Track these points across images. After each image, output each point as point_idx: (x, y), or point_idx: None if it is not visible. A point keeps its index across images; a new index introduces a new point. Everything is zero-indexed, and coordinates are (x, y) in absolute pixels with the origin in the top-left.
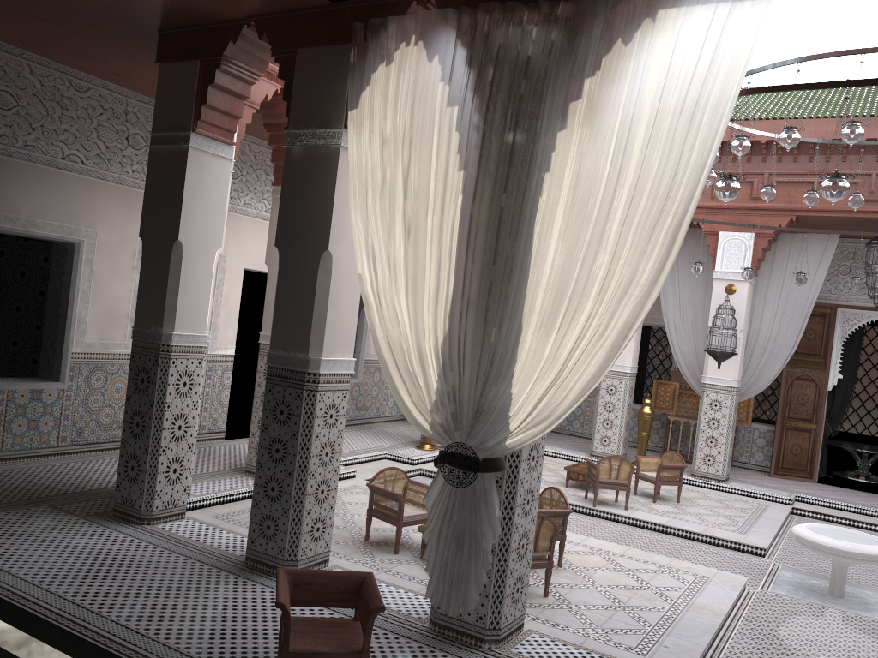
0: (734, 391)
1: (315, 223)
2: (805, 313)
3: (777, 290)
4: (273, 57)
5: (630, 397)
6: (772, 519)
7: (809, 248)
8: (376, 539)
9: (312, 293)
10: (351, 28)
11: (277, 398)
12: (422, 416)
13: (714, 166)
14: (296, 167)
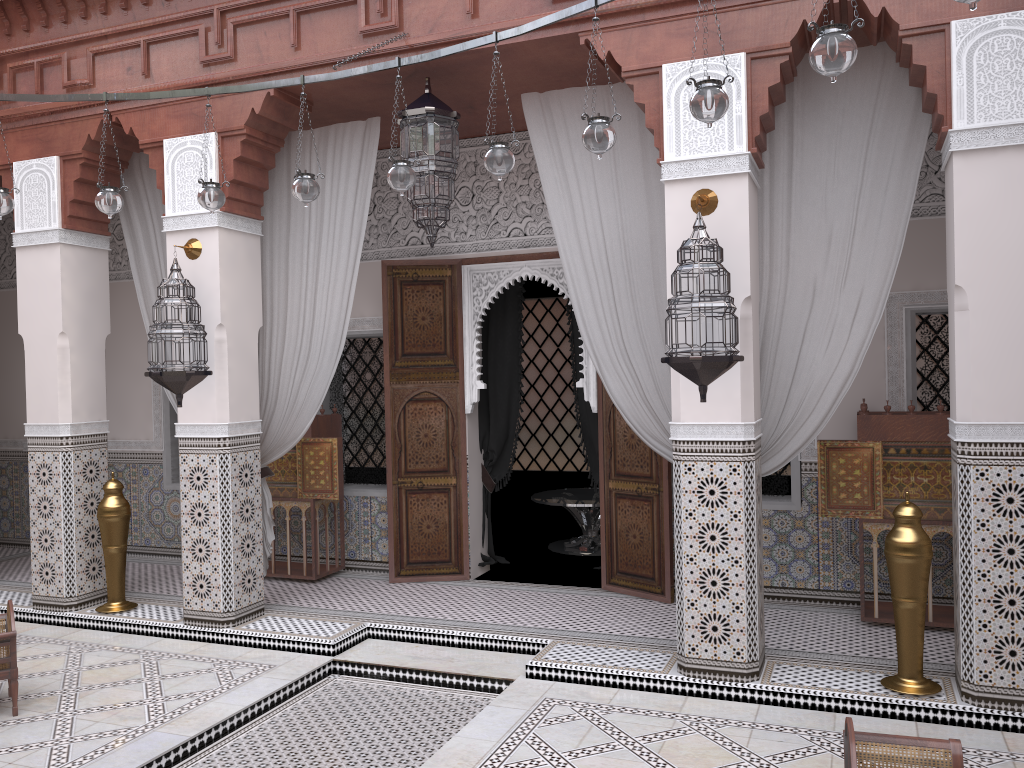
0: (226, 445)
1: None
2: (350, 276)
3: (303, 242)
4: None
5: (91, 481)
6: (196, 722)
7: (340, 153)
8: None
9: None
10: None
11: None
12: None
13: (141, 15)
14: None
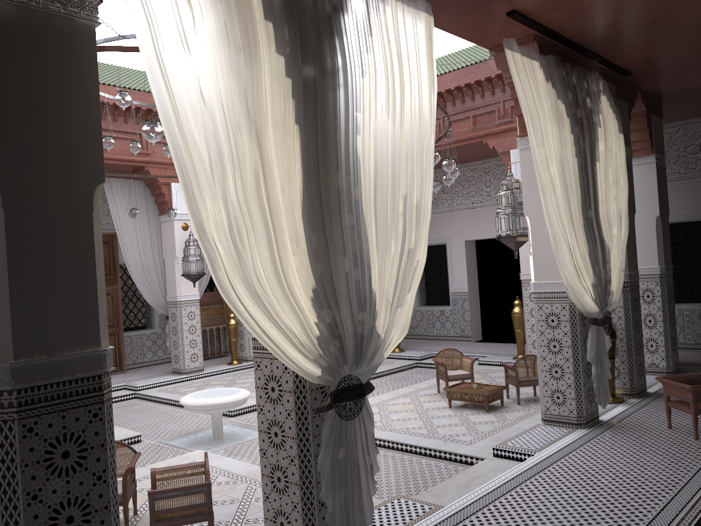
0: None
1: (72, 139)
2: None
3: None
4: None
5: None
6: None
7: None
8: None
9: (89, 251)
10: None
11: (51, 437)
12: (313, 364)
13: None
14: (7, 38)
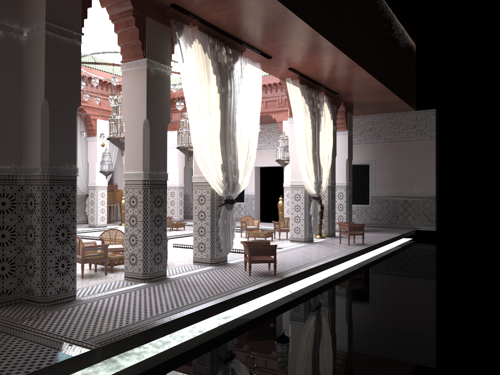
0: None
1: (164, 109)
2: None
3: None
4: (131, 13)
5: None
6: None
7: None
8: (79, 277)
9: (166, 143)
10: (169, 20)
11: (155, 195)
12: (220, 189)
13: None
14: (152, 79)
